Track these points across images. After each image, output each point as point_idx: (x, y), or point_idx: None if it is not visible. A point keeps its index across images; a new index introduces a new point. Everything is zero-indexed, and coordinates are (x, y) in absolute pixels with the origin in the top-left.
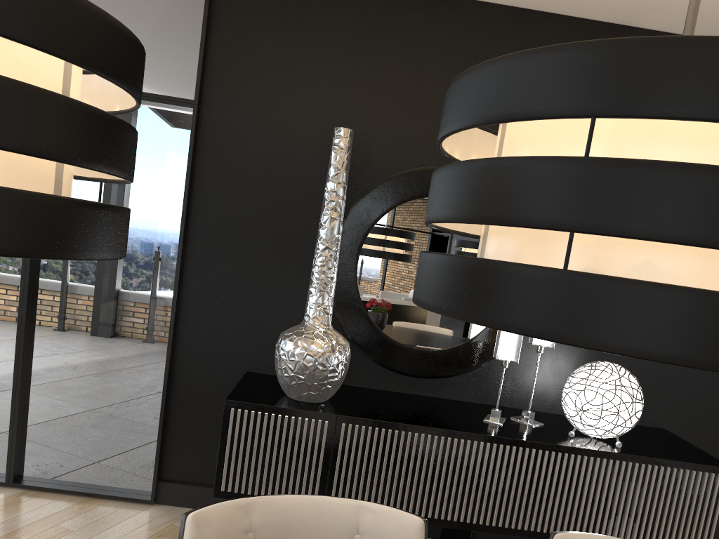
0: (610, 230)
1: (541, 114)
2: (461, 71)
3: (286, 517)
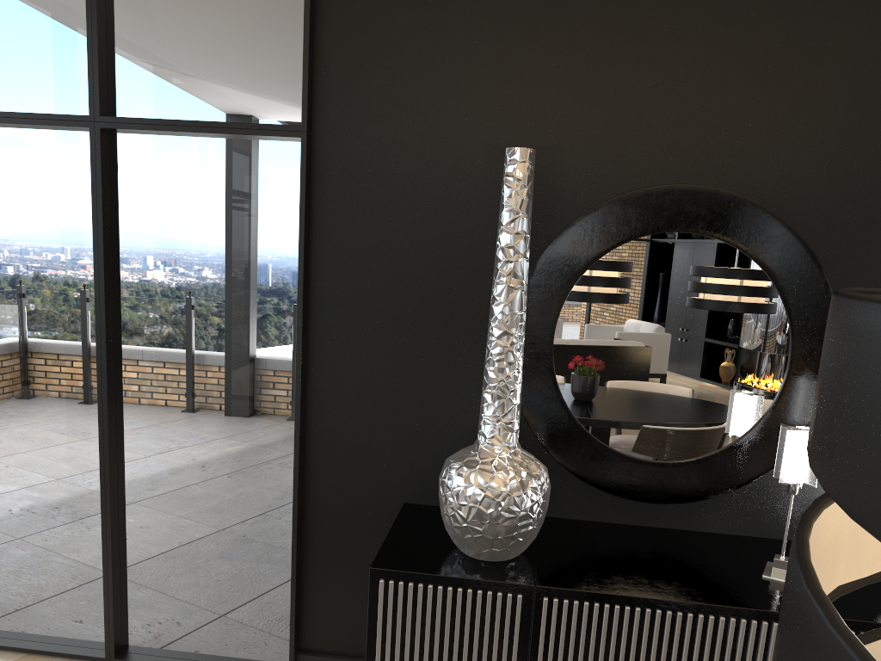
0: None
1: None
2: (700, 31)
3: None
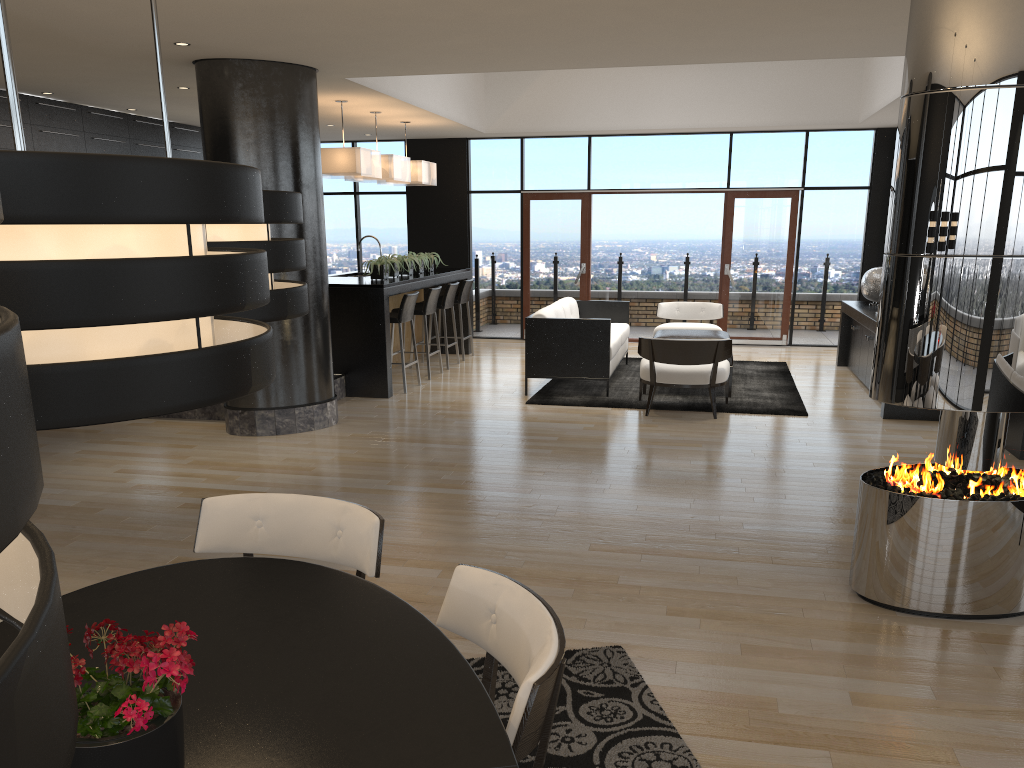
0: (220, 311)
1: (149, 220)
2: None
3: None
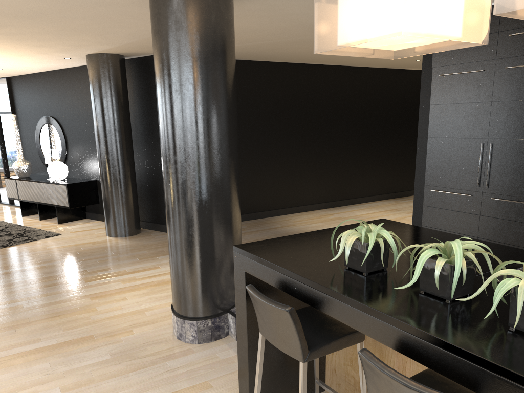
0: None
1: None
2: (43, 90)
3: None
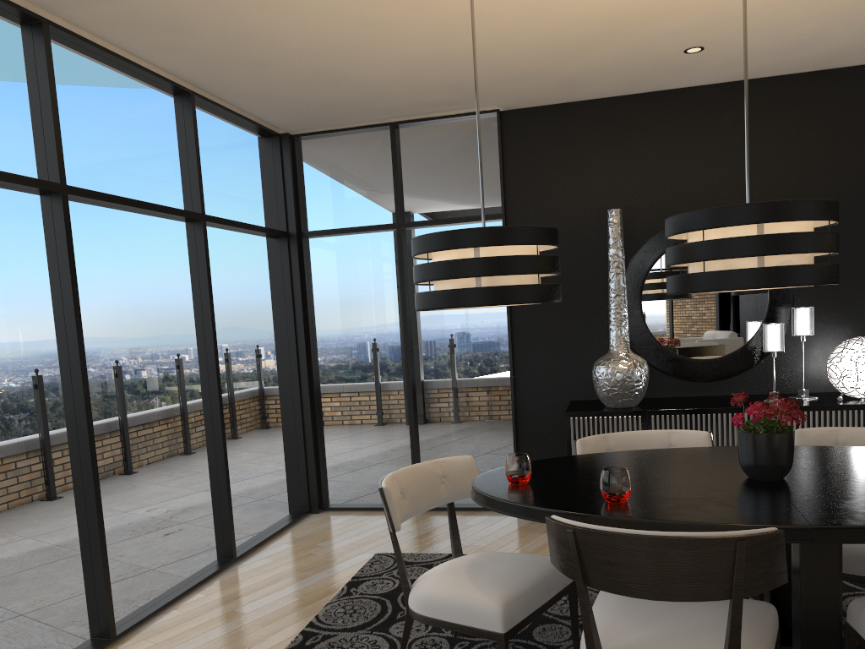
0: (712, 259)
1: (690, 231)
2: (696, 141)
3: (628, 442)
